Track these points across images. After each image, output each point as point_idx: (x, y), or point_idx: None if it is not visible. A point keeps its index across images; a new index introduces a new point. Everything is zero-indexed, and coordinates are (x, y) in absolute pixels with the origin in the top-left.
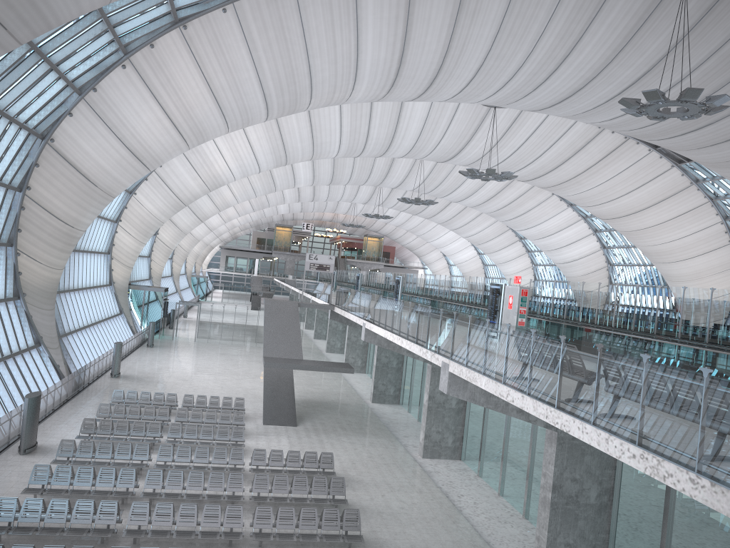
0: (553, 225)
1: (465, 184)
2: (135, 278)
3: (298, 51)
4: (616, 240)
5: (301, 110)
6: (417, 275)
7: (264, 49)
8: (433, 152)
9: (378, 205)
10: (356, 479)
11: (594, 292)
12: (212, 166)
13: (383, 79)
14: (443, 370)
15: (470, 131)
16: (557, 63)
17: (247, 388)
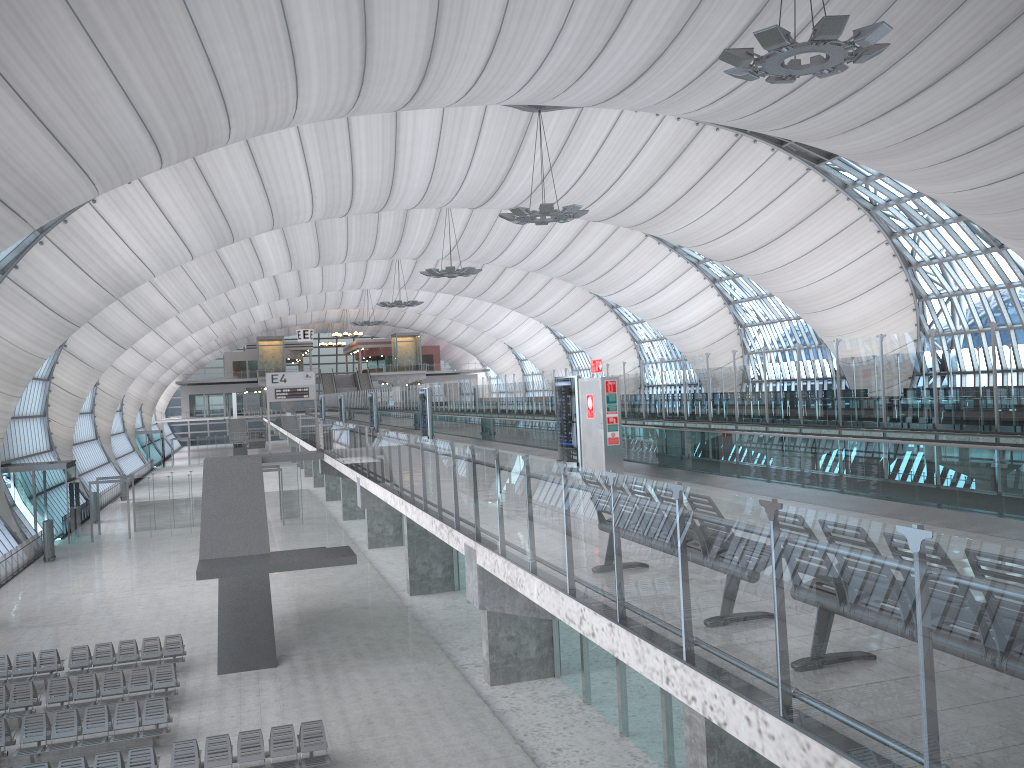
0: (654, 280)
1: (519, 238)
2: (21, 453)
3: (181, 34)
4: (744, 290)
5: (220, 142)
6: (458, 382)
7: (118, 34)
8: (459, 193)
9: (400, 288)
10: (371, 758)
11: (728, 368)
12: (108, 257)
13: (345, 72)
14: (469, 562)
15: (508, 153)
16: (616, 16)
17: (201, 608)
